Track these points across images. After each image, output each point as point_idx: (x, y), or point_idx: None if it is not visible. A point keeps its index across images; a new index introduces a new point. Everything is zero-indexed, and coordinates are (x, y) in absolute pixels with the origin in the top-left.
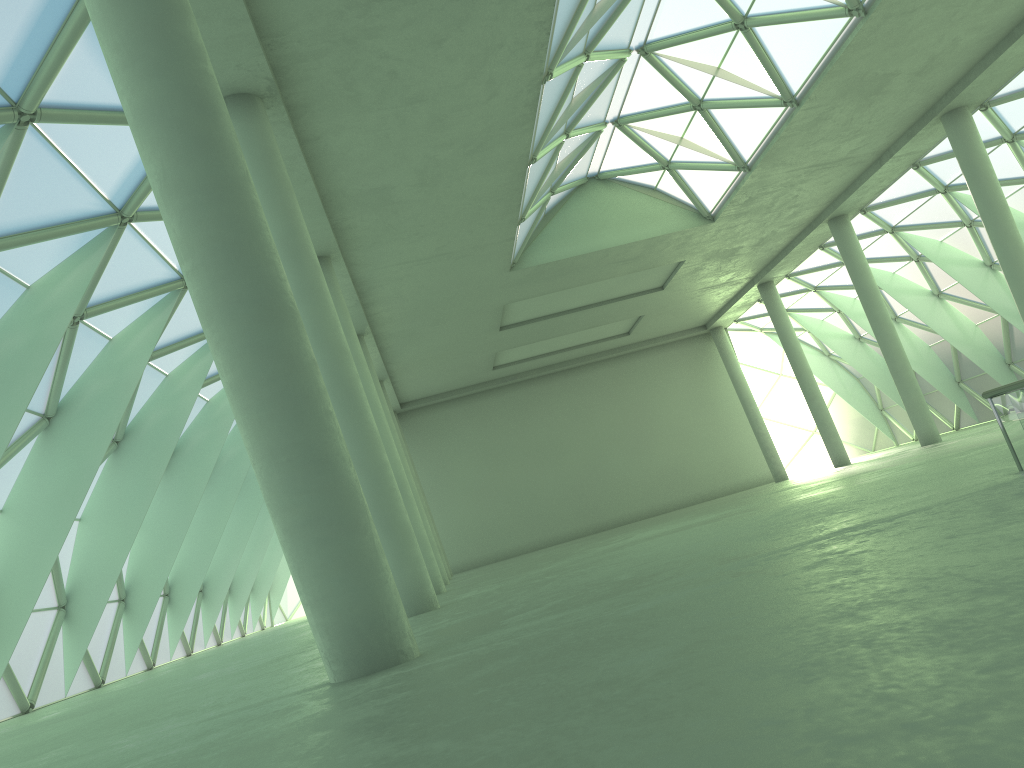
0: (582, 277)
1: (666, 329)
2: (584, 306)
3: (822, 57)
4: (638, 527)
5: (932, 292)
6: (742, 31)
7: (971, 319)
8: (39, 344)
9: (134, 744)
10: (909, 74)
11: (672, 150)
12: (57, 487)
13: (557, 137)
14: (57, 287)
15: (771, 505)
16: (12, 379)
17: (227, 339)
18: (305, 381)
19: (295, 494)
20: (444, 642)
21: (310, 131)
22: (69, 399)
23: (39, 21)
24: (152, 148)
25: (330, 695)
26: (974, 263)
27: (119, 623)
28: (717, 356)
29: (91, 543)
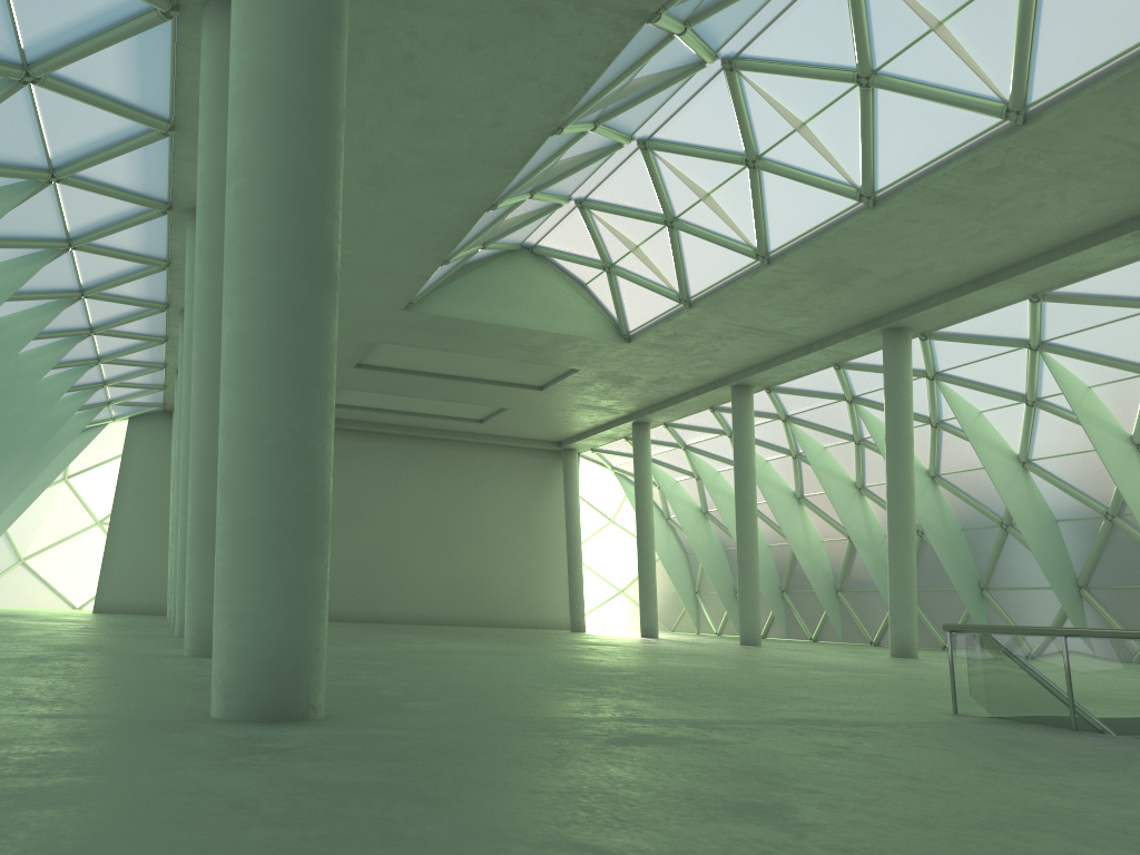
0: (471, 346)
1: (521, 431)
2: (455, 376)
3: (814, 228)
4: (426, 633)
5: (795, 493)
6: (750, 169)
7: (820, 533)
8: None
9: None
10: (879, 278)
11: (621, 254)
12: None
13: (523, 193)
14: None
15: (616, 659)
16: None
17: (258, 283)
18: (324, 364)
19: (267, 487)
20: (339, 708)
21: None
22: None
23: None
24: (258, 36)
25: (246, 735)
26: (846, 480)
27: None
28: (559, 479)
29: None
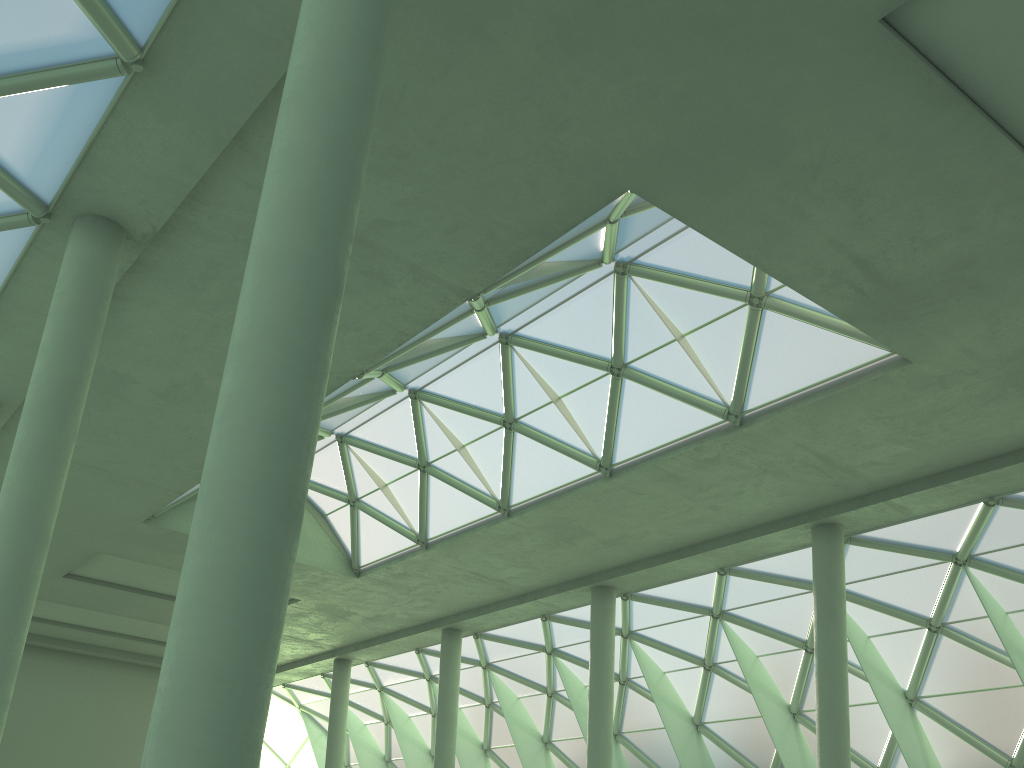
0: None
1: None
2: (168, 595)
3: (555, 488)
4: None
5: (482, 744)
6: (506, 429)
7: None
8: None
9: None
10: (599, 539)
11: (369, 490)
12: None
13: None
14: None
15: None
16: None
17: (241, 520)
18: (283, 606)
19: (214, 735)
20: None
21: (125, 289)
22: None
23: (34, 51)
24: (278, 293)
25: None
26: (535, 733)
27: None
28: None
29: None
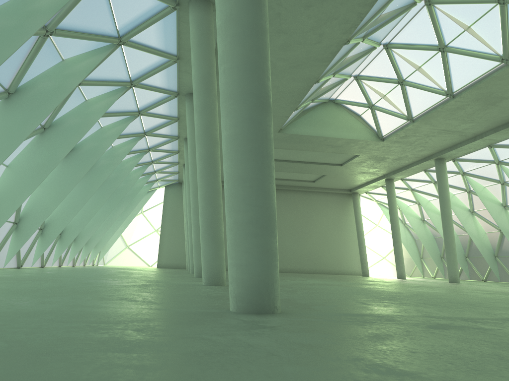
0: (308, 147)
1: (332, 185)
2: (301, 161)
3: (477, 78)
4: (298, 276)
5: (469, 210)
6: (441, 52)
7: (484, 229)
8: (60, 89)
9: (124, 310)
10: None
11: (377, 100)
12: (38, 163)
13: (330, 74)
14: (77, 64)
15: (395, 288)
16: (42, 102)
17: (237, 111)
18: (269, 147)
19: (248, 205)
20: (284, 308)
21: None
22: (57, 122)
23: None
24: None
25: (251, 319)
26: (497, 202)
27: (36, 240)
28: (351, 206)
29: (39, 196)
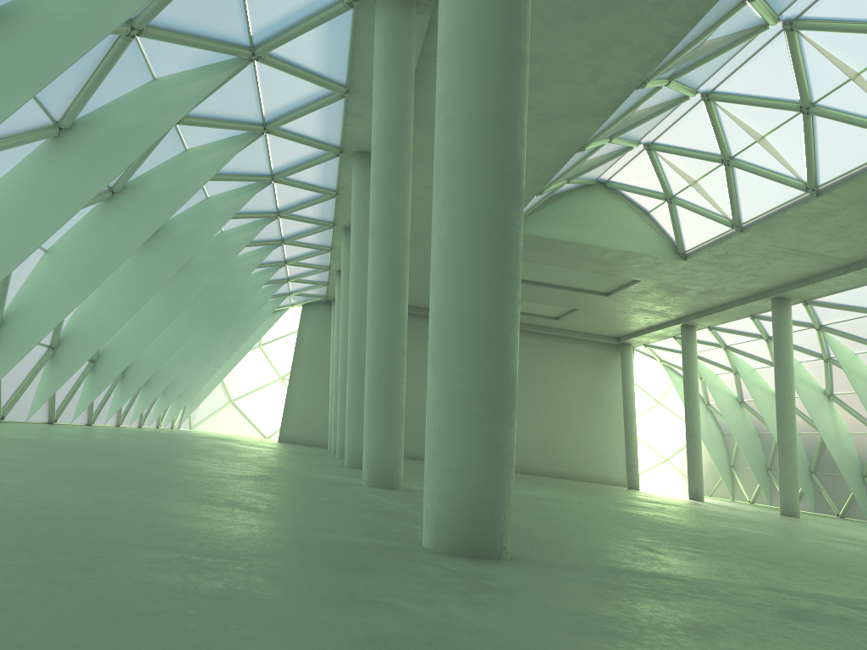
0: (554, 259)
1: (587, 328)
2: (539, 282)
3: (863, 164)
4: (519, 480)
5: (825, 391)
6: (803, 115)
7: (848, 427)
8: (146, 129)
9: (241, 529)
10: None
11: (681, 188)
12: (97, 251)
13: (604, 138)
14: (178, 89)
15: (692, 520)
16: (113, 148)
17: (464, 197)
18: (514, 264)
19: (471, 364)
20: (515, 549)
21: (432, 48)
22: (134, 184)
23: None
24: None
25: (464, 570)
26: None
27: (84, 379)
28: (617, 367)
29: (94, 306)
